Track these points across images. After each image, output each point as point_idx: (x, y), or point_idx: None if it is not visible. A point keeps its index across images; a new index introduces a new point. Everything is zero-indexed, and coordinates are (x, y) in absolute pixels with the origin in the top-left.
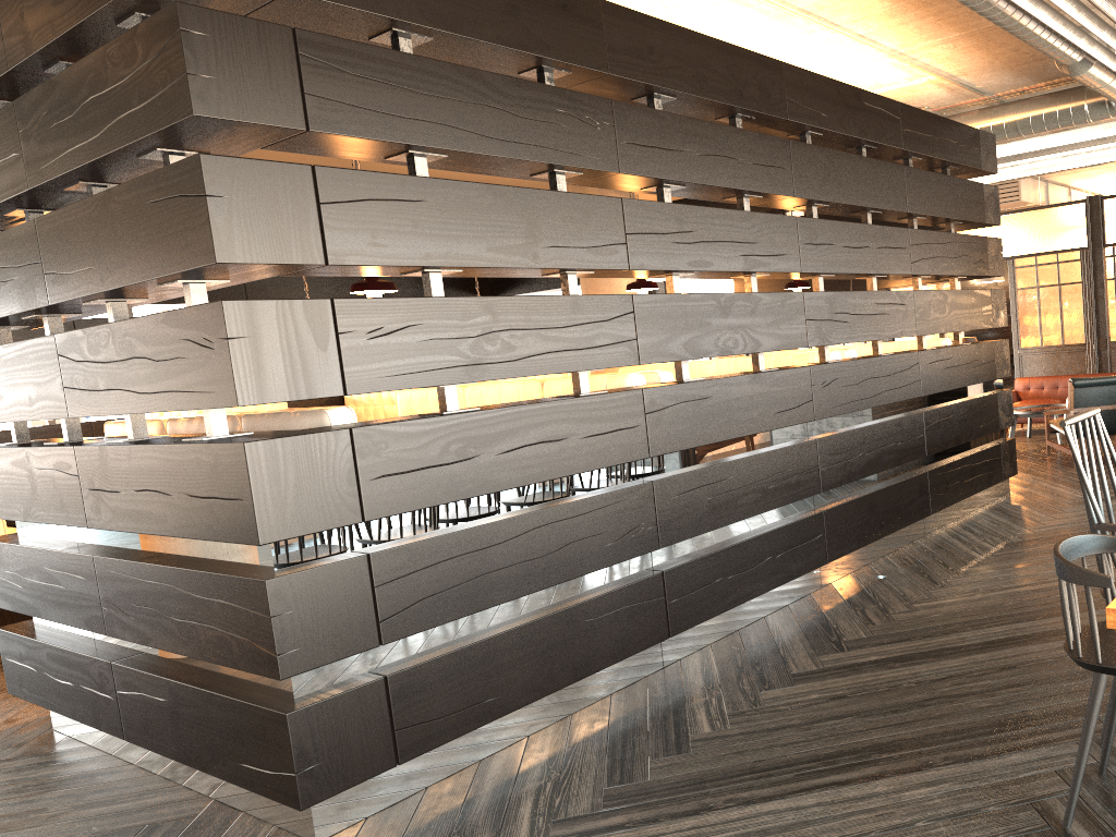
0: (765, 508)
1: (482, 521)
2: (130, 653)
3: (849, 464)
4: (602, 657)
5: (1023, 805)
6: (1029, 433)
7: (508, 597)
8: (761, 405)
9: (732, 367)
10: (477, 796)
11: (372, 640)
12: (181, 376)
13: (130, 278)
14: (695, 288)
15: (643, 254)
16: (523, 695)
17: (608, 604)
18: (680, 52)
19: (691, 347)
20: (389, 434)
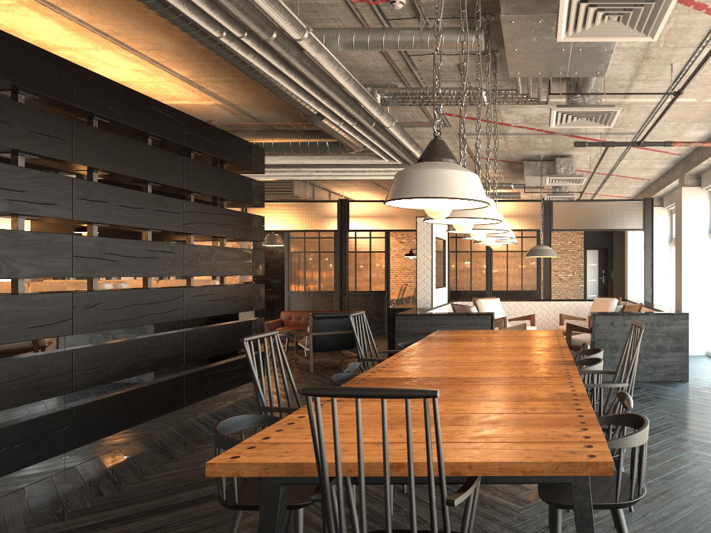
0: (6, 406)
1: None
2: None
3: (106, 370)
4: None
5: None
6: (287, 348)
7: None
8: (13, 321)
9: (5, 289)
10: None
11: None
12: None
13: None
14: (7, 223)
15: None
16: None
17: None
18: None
19: None
20: None
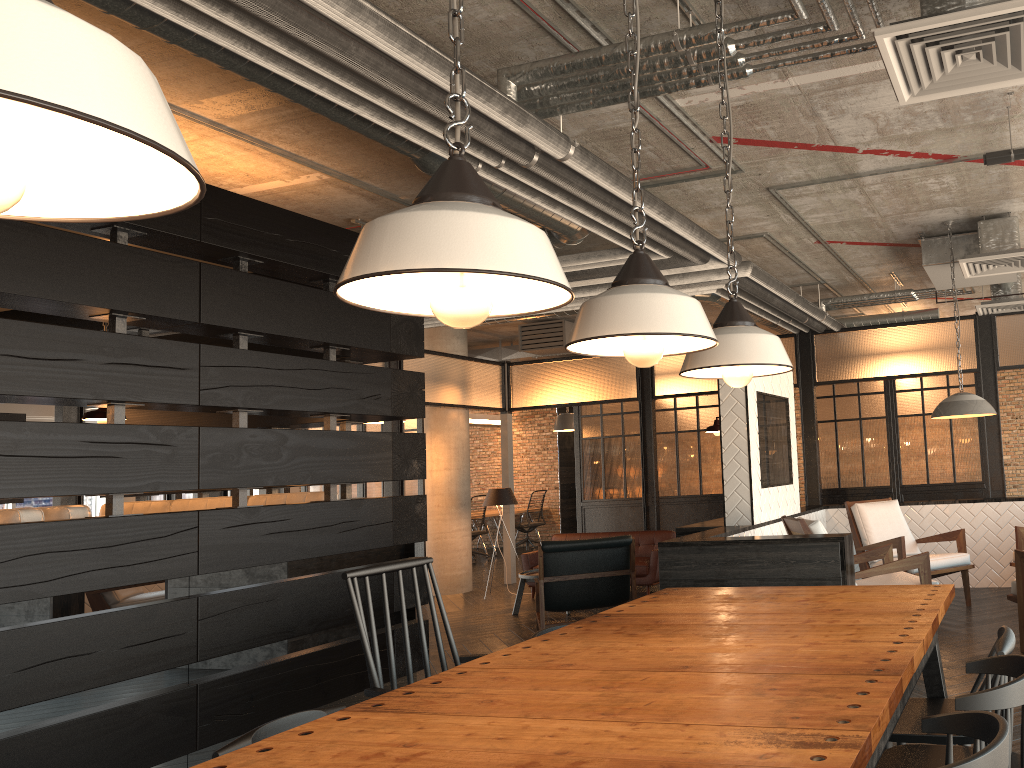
0: None
1: None
2: None
3: None
4: None
5: None
6: None
7: None
8: None
9: None
10: None
11: None
12: None
13: None
14: None
15: None
16: None
17: None
18: None
19: None
20: None
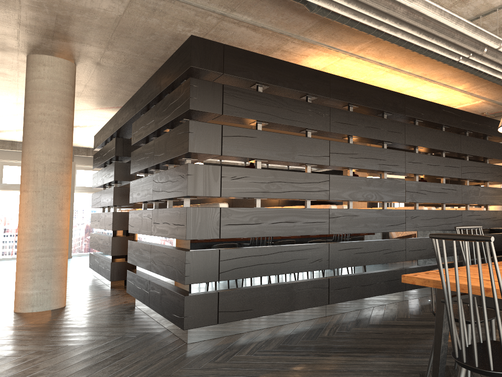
0: (378, 262)
1: (261, 246)
2: (155, 278)
3: (421, 252)
4: (299, 305)
5: (416, 372)
6: None
7: (266, 274)
8: (380, 222)
9: None
10: (240, 340)
11: (216, 278)
12: (177, 186)
13: (170, 156)
14: None
15: (336, 160)
16: (266, 311)
17: (304, 285)
18: (360, 91)
19: (352, 195)
20: (233, 211)
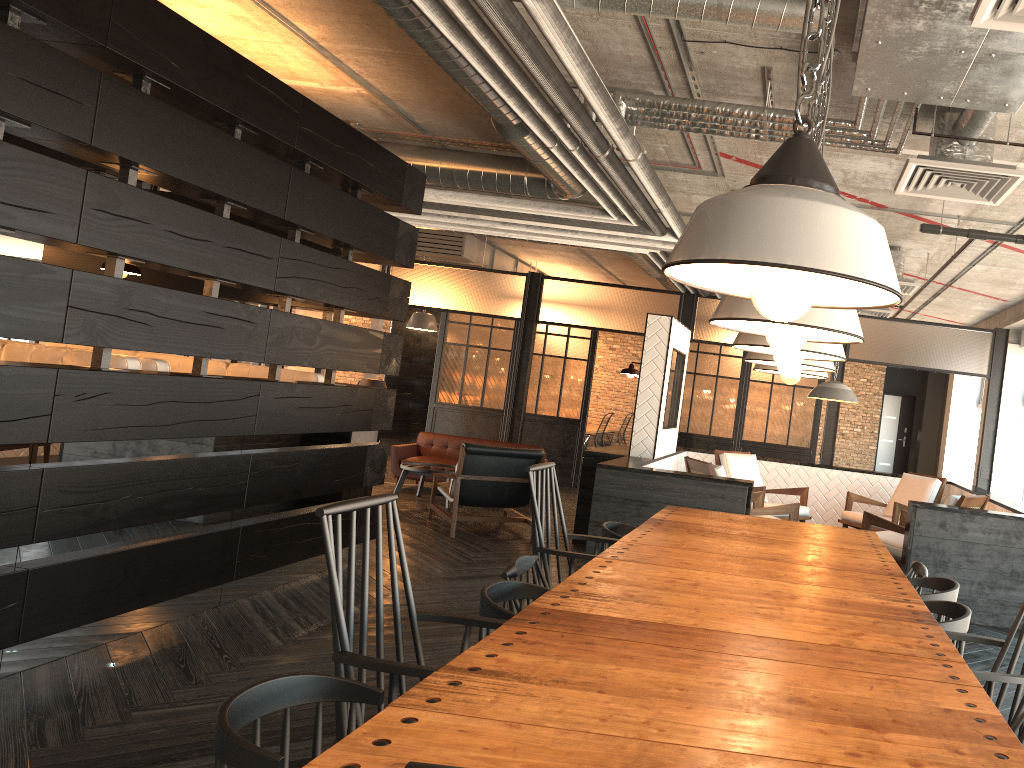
0: None
1: None
2: None
3: (102, 508)
4: None
5: None
6: (420, 491)
7: None
8: None
9: None
10: None
11: None
12: None
13: None
14: (34, 247)
15: None
16: None
17: None
18: None
19: None
20: None
